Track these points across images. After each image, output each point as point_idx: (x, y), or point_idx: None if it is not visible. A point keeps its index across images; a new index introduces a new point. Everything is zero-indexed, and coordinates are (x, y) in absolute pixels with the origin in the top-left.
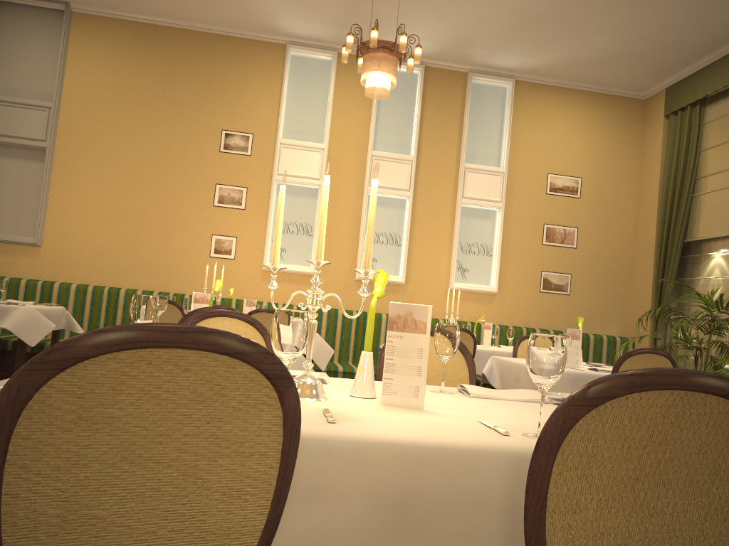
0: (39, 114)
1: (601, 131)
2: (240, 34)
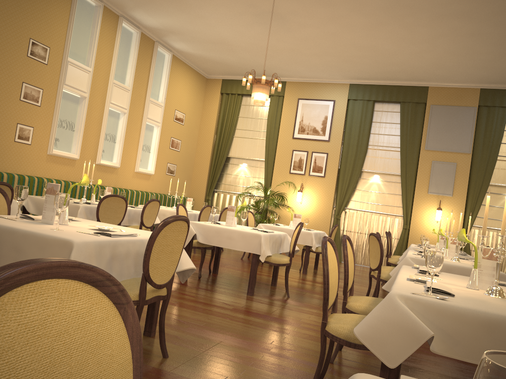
0: None
1: (193, 91)
2: None
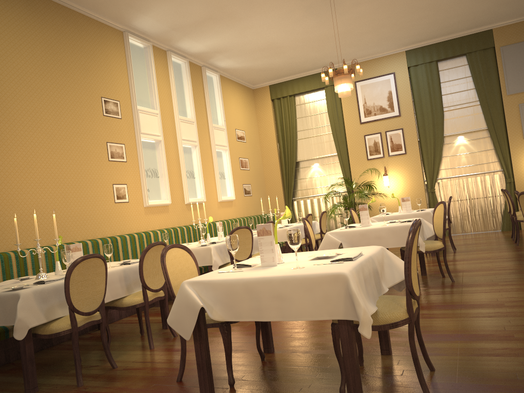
0: None
1: (245, 105)
2: (97, 18)
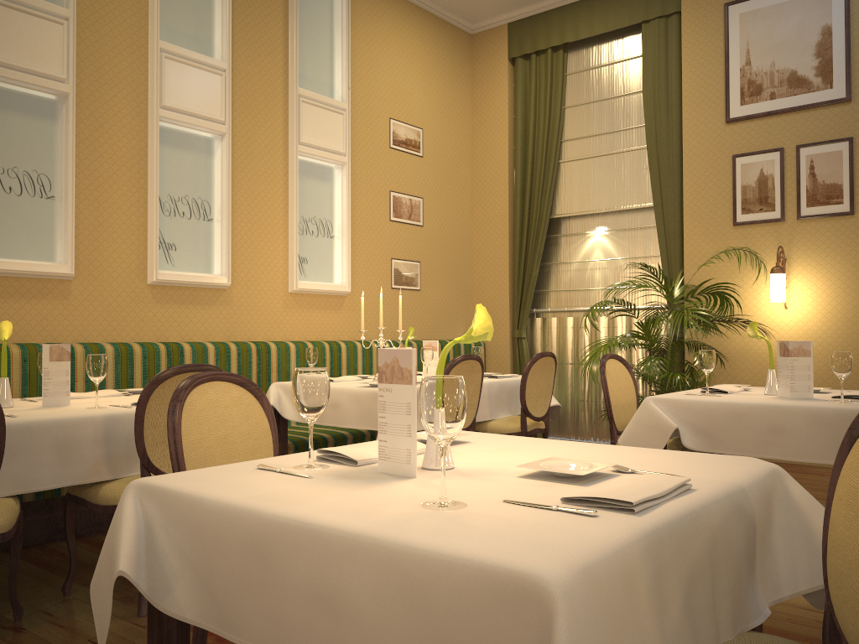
0: None
1: (436, 67)
2: None
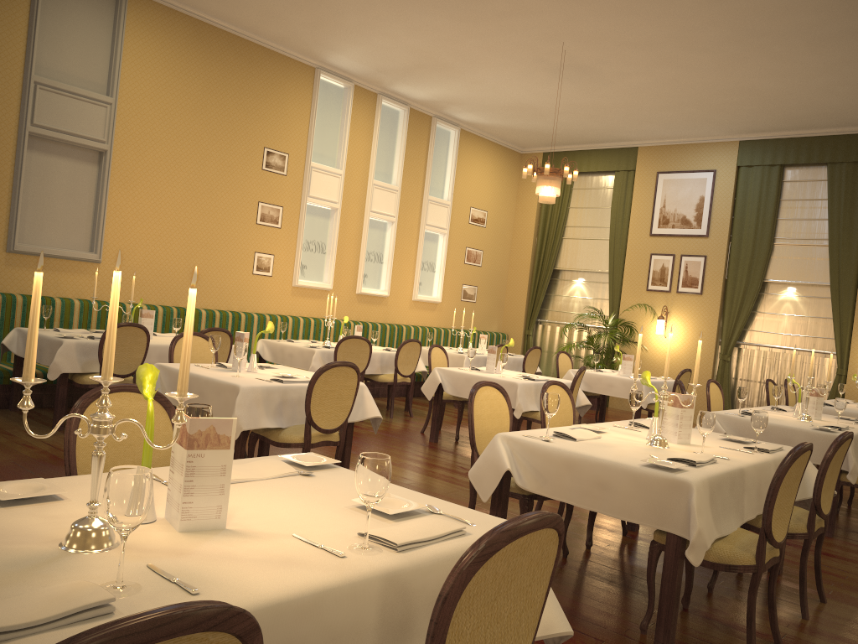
0: (99, 110)
1: (499, 175)
2: (282, 51)
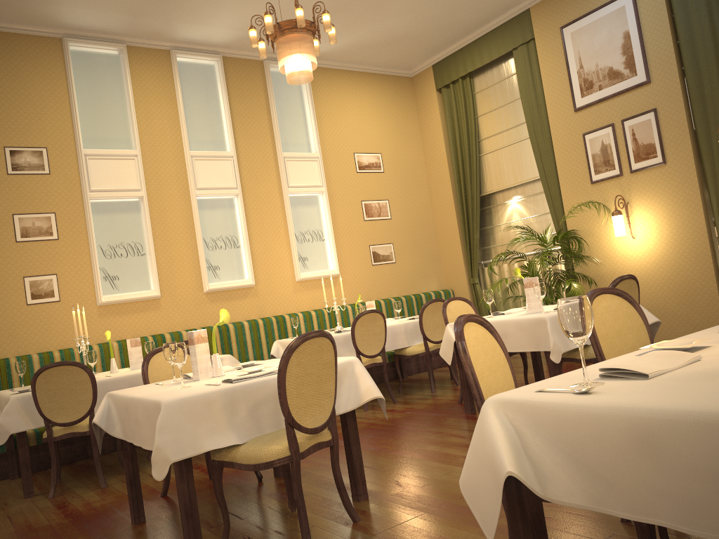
0: None
1: (386, 108)
2: (0, 27)
